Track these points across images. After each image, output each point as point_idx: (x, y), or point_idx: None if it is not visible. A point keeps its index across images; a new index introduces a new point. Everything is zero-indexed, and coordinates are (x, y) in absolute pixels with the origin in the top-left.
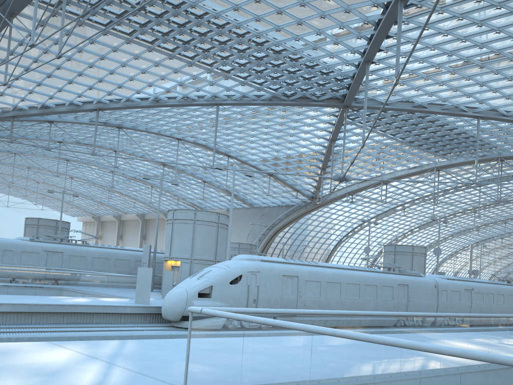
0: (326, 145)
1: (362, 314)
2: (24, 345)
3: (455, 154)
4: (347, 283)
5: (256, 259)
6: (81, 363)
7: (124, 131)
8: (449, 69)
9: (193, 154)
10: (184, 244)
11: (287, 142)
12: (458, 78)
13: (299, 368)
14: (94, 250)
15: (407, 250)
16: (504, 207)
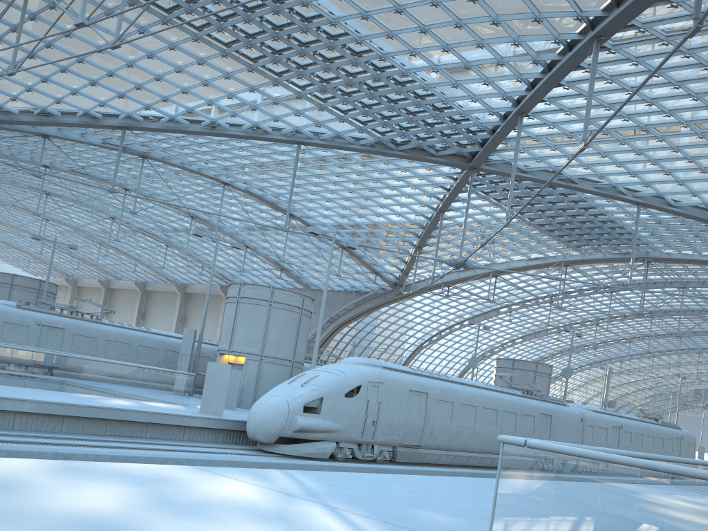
0: (430, 216)
1: (655, 458)
2: (168, 469)
3: (593, 247)
4: (483, 407)
5: (377, 365)
6: (289, 502)
7: (150, 163)
8: (618, 137)
9: (242, 207)
10: (253, 334)
11: (378, 205)
12: (626, 150)
13: None
14: (109, 330)
15: (528, 368)
16: (633, 322)
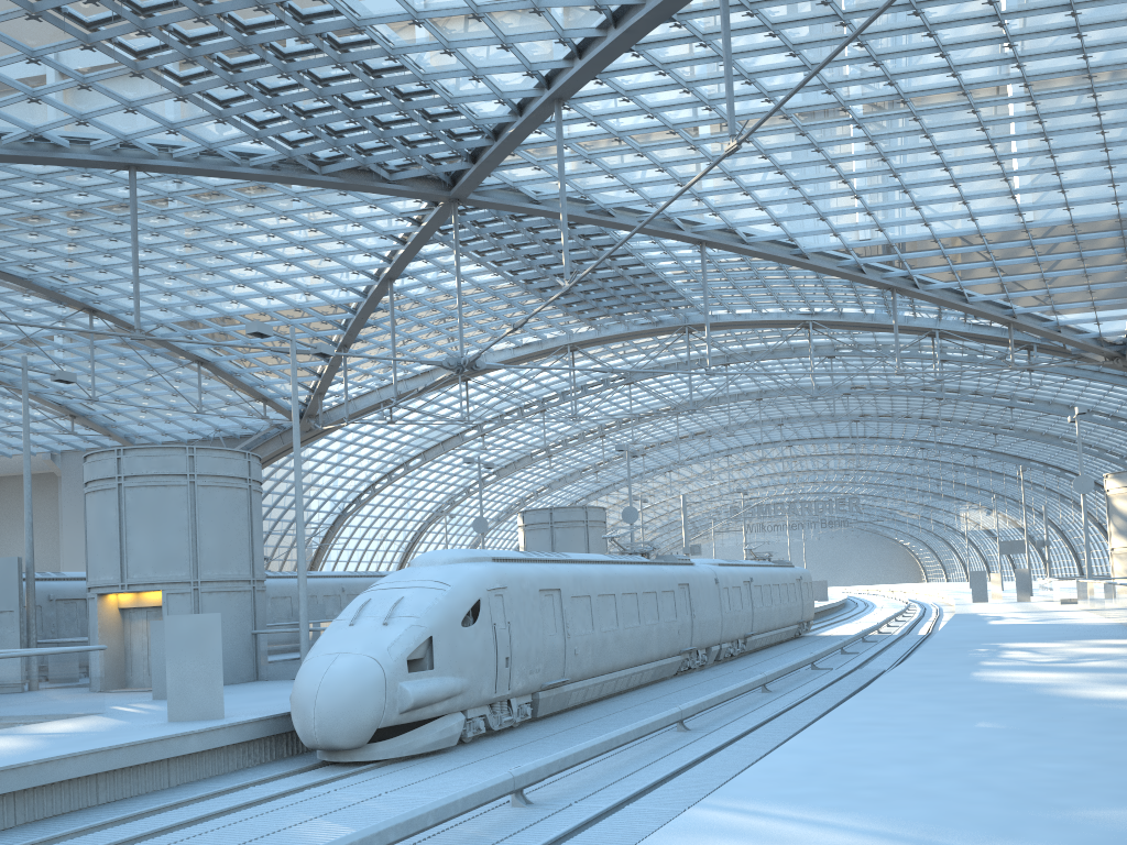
0: (366, 289)
1: None
2: None
3: (615, 318)
4: (622, 593)
5: (485, 559)
6: None
7: None
8: (688, 138)
9: None
10: (169, 545)
11: (270, 278)
12: (694, 159)
13: None
14: None
15: (575, 518)
16: (650, 424)
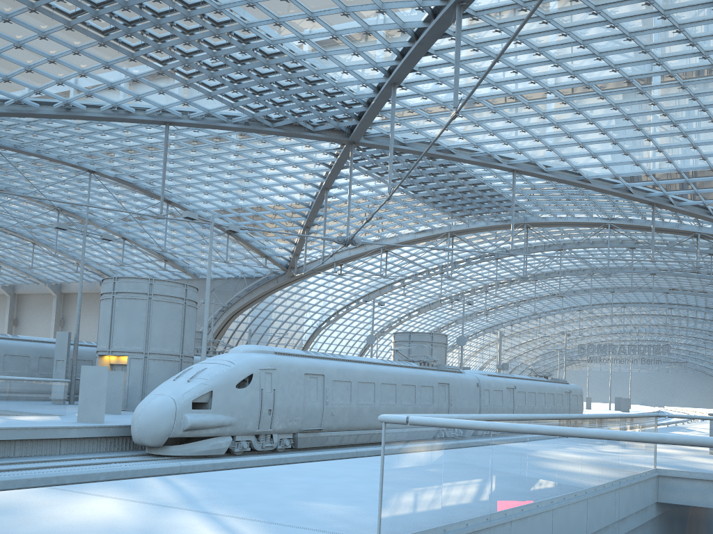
0: (315, 194)
1: (542, 418)
2: (17, 495)
3: (476, 217)
4: (382, 383)
5: (268, 352)
6: (161, 515)
7: (0, 152)
8: (489, 105)
9: (113, 196)
10: (134, 331)
11: (260, 186)
12: (498, 118)
13: (600, 491)
14: None
15: (424, 340)
16: (519, 286)
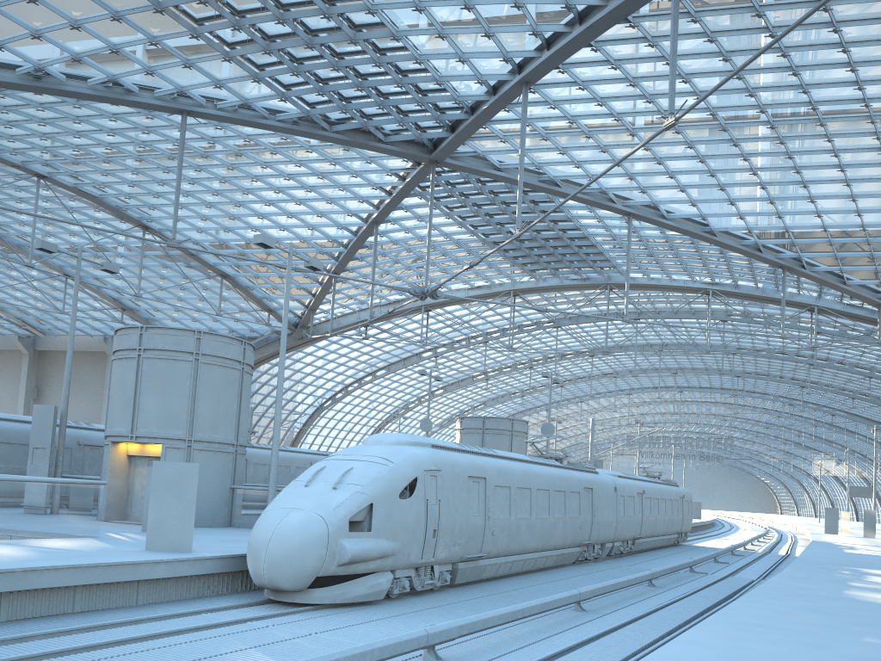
0: (356, 229)
1: None
2: None
3: (552, 272)
4: (537, 489)
5: (425, 444)
6: None
7: None
8: (628, 126)
9: (71, 214)
10: (172, 408)
11: (283, 214)
12: (631, 144)
13: None
14: None
15: (503, 427)
16: (570, 362)
